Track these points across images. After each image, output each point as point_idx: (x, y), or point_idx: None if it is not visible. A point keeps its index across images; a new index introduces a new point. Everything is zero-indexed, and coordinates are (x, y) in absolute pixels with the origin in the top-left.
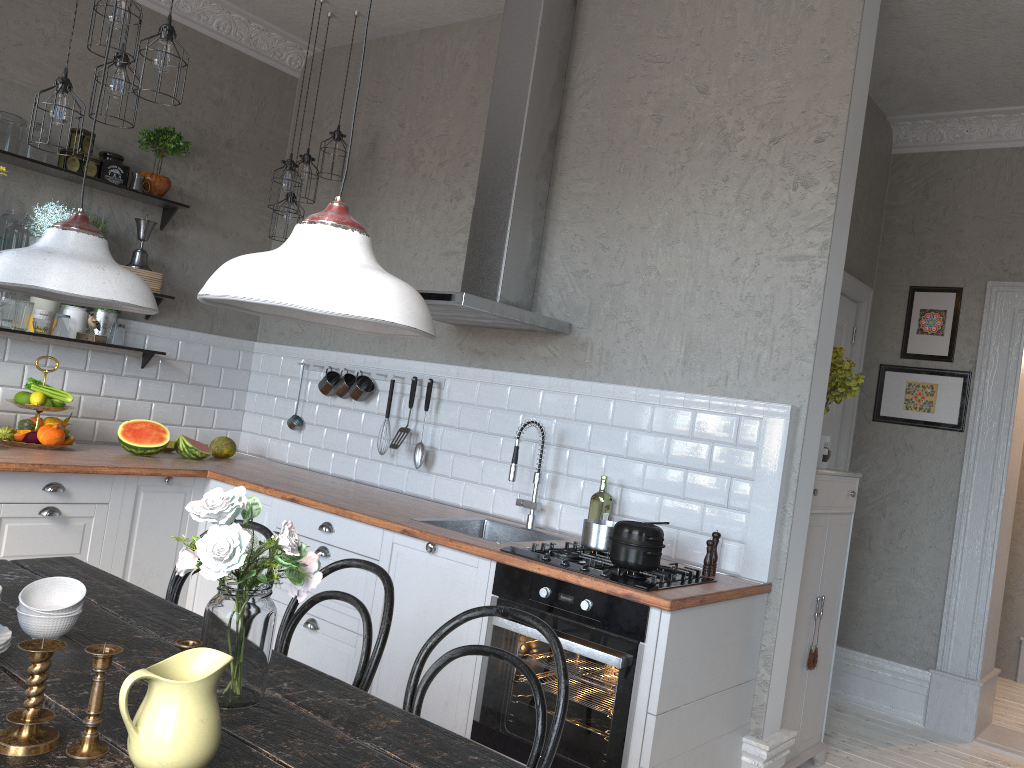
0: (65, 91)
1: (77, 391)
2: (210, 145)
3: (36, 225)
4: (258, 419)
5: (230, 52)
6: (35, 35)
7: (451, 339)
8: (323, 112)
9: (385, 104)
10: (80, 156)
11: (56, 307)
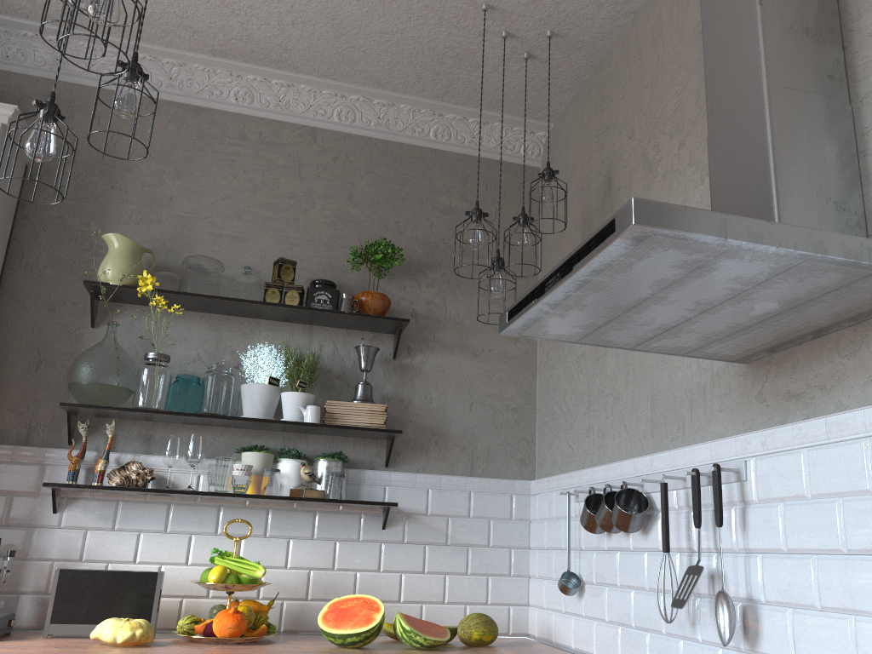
0: (46, 116)
1: (304, 565)
2: (443, 257)
3: (251, 374)
4: (541, 586)
5: (454, 157)
6: (243, 185)
7: (745, 390)
8: (561, 183)
9: (612, 126)
10: (280, 287)
11: (265, 461)
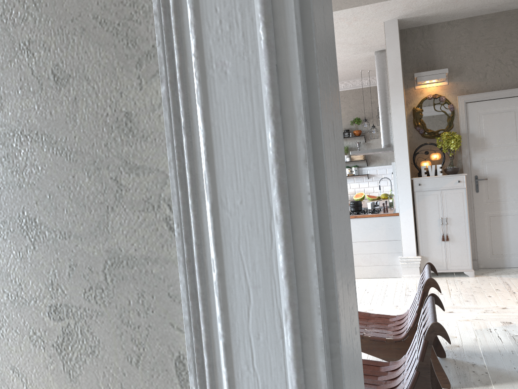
0: None
1: (353, 188)
2: (373, 115)
3: None
4: None
5: (372, 88)
6: None
7: None
8: None
9: None
10: None
11: None
